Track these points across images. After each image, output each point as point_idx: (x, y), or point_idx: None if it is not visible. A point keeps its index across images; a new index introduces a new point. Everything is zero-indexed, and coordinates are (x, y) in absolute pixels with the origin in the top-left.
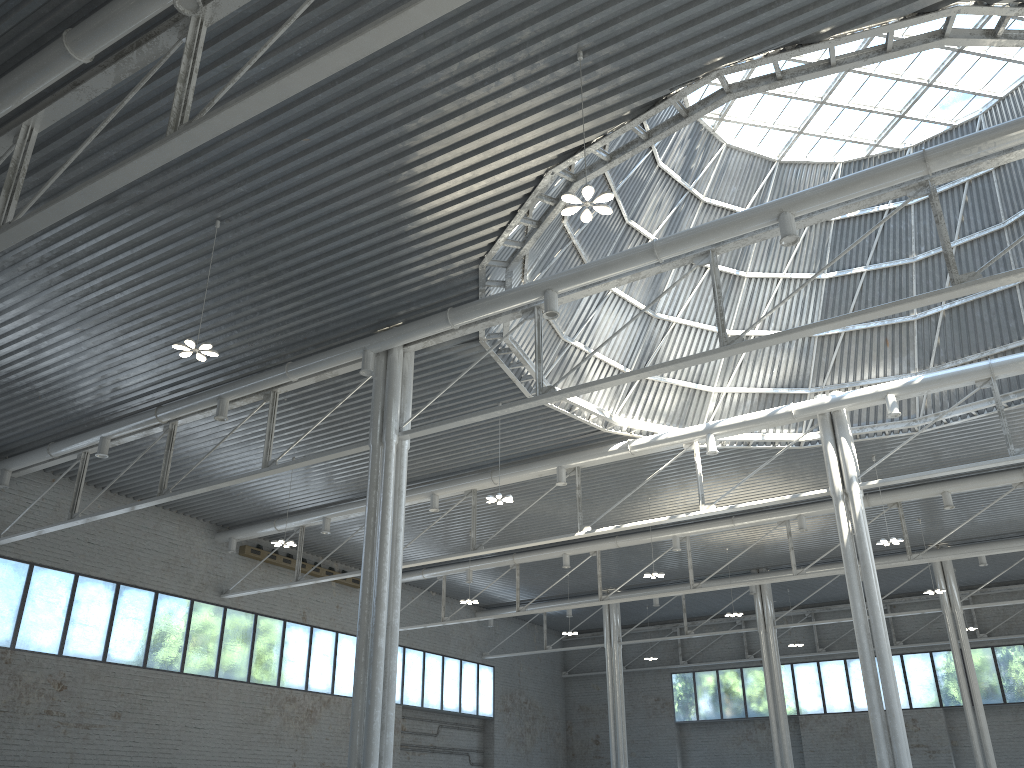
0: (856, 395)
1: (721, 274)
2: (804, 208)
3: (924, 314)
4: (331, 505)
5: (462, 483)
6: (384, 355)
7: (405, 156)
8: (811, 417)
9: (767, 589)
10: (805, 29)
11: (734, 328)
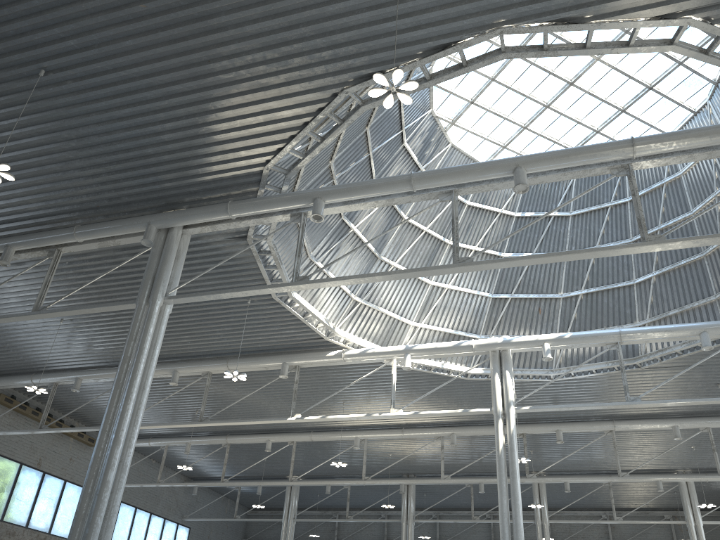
0: (522, 340)
1: (432, 238)
2: (535, 166)
3: (568, 294)
4: (85, 369)
5: (202, 365)
6: (165, 232)
7: (227, 45)
8: (484, 353)
9: (412, 491)
10: (577, 9)
11: (434, 280)
